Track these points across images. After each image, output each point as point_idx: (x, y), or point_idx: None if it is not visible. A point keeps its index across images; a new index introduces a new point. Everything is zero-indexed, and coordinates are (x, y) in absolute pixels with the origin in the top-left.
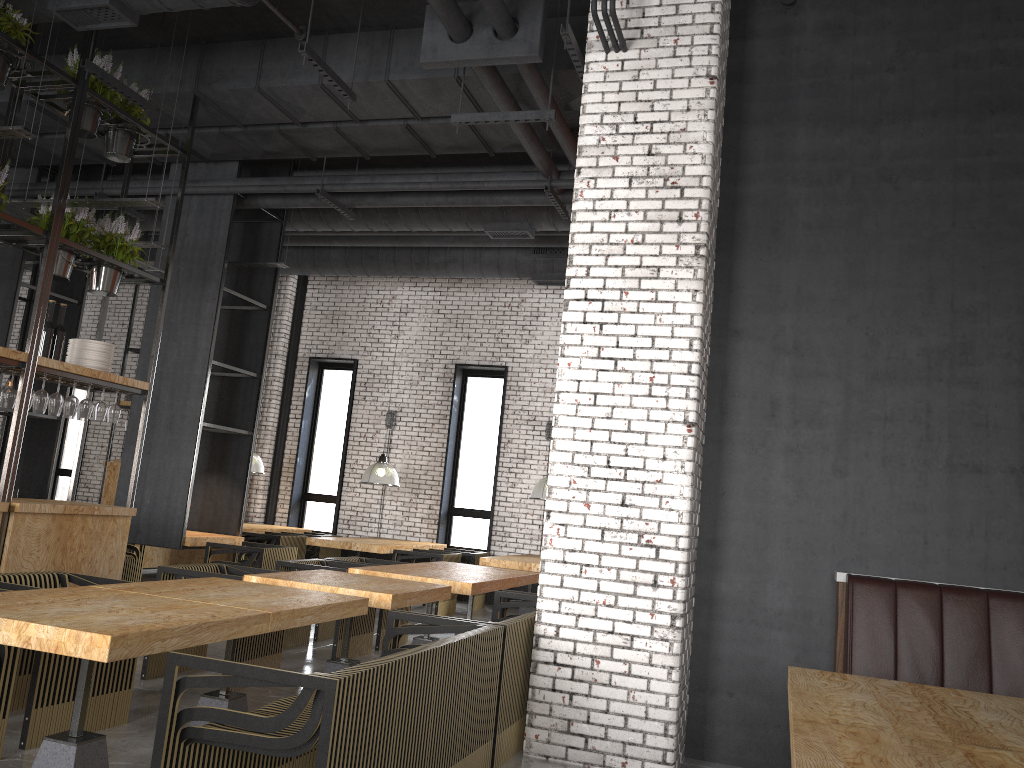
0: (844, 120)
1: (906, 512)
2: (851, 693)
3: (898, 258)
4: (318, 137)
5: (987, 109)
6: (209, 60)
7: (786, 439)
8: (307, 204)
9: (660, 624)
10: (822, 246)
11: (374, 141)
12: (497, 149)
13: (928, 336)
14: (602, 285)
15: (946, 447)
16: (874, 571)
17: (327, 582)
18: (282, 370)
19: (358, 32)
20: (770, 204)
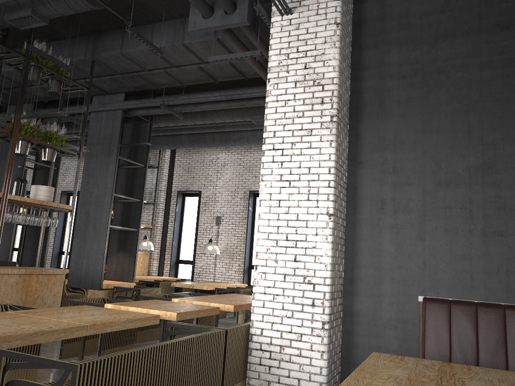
0: (417, 42)
1: (459, 260)
2: (396, 369)
3: (450, 116)
4: (158, 77)
5: (498, 28)
6: (98, 41)
7: (390, 221)
8: (159, 112)
9: (316, 327)
10: (407, 112)
11: (185, 77)
12: (248, 76)
13: (469, 159)
14: (282, 141)
15: (481, 222)
16: (442, 295)
17: (147, 306)
18: (164, 198)
19: (163, 19)
20: (377, 91)
